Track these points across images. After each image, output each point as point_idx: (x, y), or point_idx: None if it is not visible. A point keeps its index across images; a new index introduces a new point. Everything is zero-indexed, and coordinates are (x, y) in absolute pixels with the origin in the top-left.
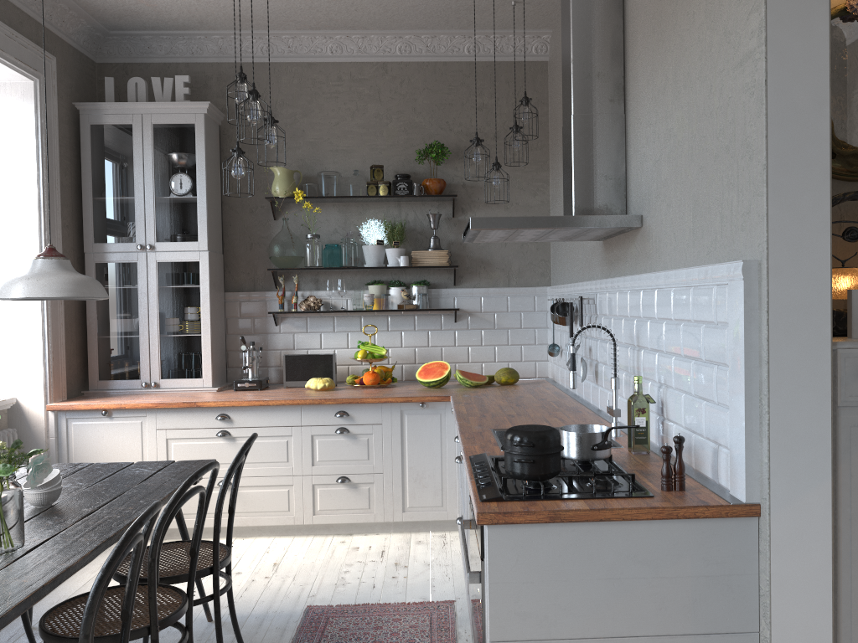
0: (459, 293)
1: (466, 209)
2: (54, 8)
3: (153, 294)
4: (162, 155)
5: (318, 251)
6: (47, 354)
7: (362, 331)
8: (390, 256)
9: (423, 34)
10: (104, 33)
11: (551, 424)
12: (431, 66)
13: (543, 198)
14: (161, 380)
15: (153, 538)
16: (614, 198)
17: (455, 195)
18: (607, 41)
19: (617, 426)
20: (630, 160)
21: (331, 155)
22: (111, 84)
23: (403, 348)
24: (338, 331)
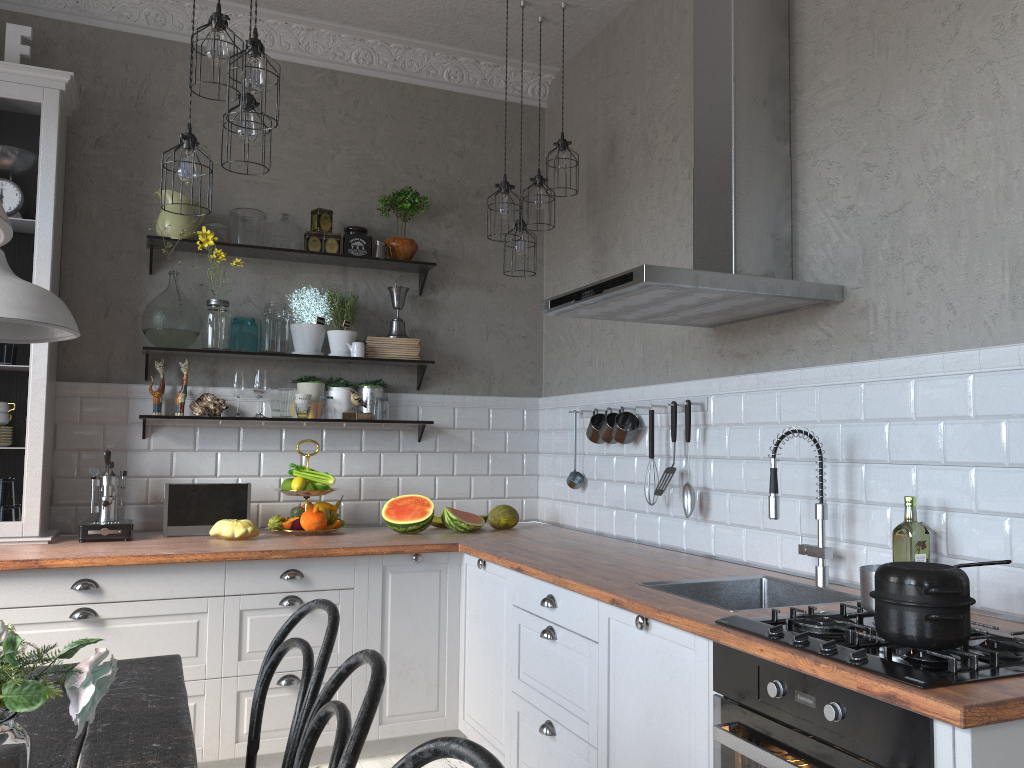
0: (426, 401)
1: (437, 286)
2: None
3: None
4: None
5: (228, 326)
6: None
7: (281, 452)
8: (336, 341)
9: (395, 42)
10: None
11: (698, 574)
12: (397, 87)
13: (535, 282)
14: None
15: None
16: (781, 264)
17: (434, 263)
18: (774, 62)
19: (970, 563)
20: (805, 217)
21: (247, 188)
22: None
23: (343, 477)
24: (246, 450)
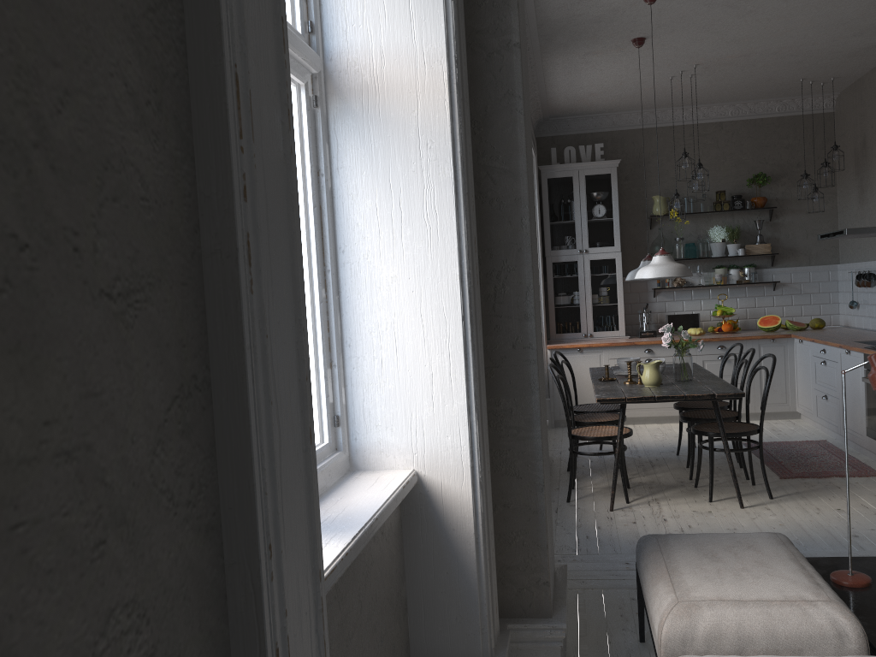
0: (776, 271)
1: (778, 215)
2: (535, 112)
3: (588, 280)
4: (591, 194)
5: (684, 248)
6: (543, 317)
7: (709, 299)
8: (730, 249)
9: (749, 102)
10: (545, 119)
11: None
12: (752, 122)
13: (832, 205)
14: (593, 332)
15: (744, 376)
16: None
17: (775, 207)
18: None
19: None
20: None
21: (686, 185)
22: (554, 152)
23: (738, 309)
24: (694, 300)
